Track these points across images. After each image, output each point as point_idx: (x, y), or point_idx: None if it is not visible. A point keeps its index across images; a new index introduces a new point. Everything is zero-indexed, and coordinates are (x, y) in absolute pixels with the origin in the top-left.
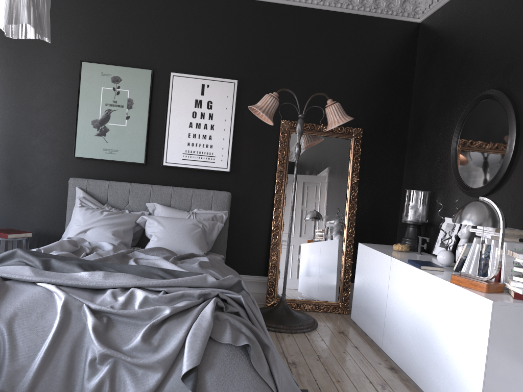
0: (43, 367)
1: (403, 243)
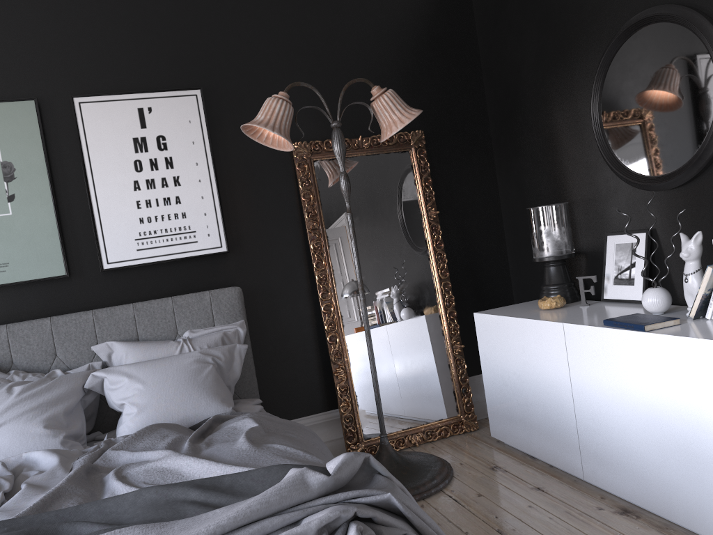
0: None
1: (548, 294)
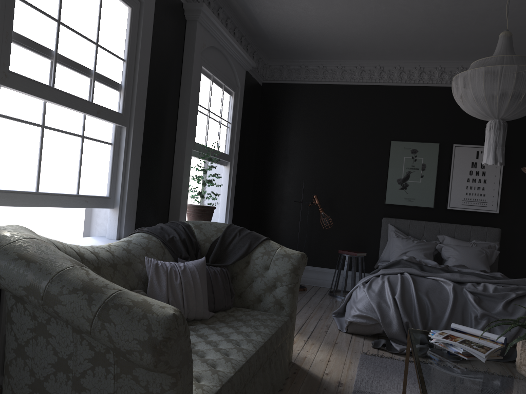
0: (450, 317)
1: None
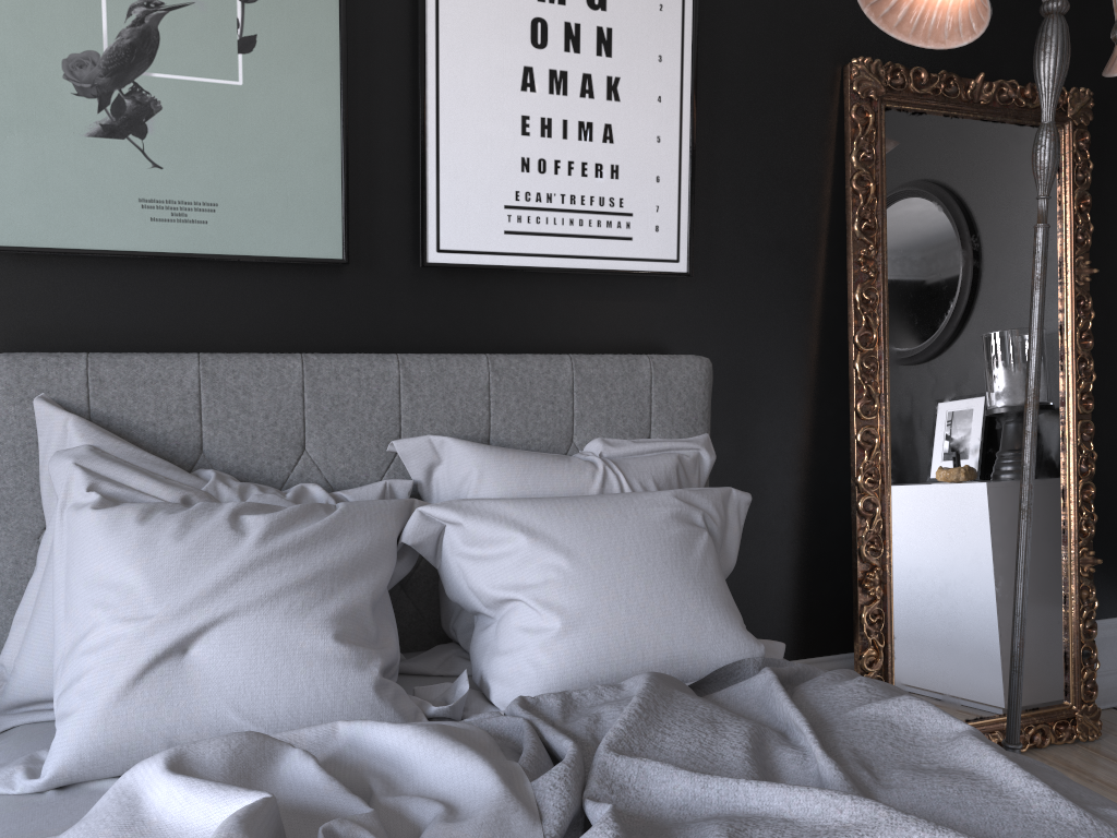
0: None
1: None
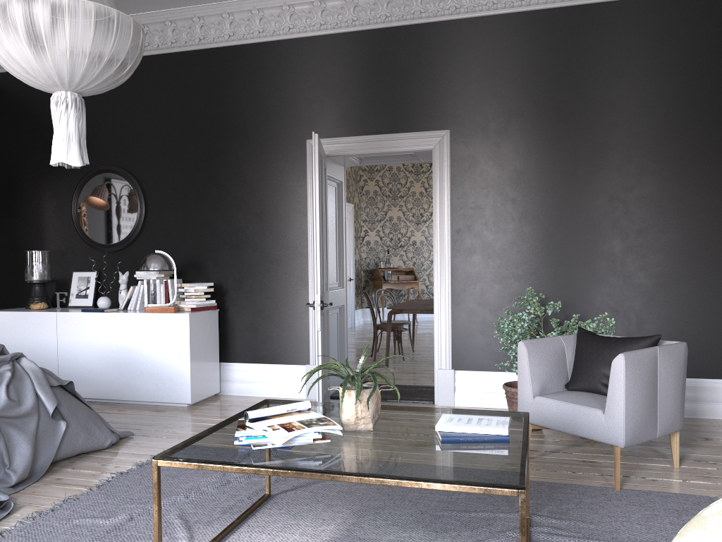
0: None
1: (34, 302)
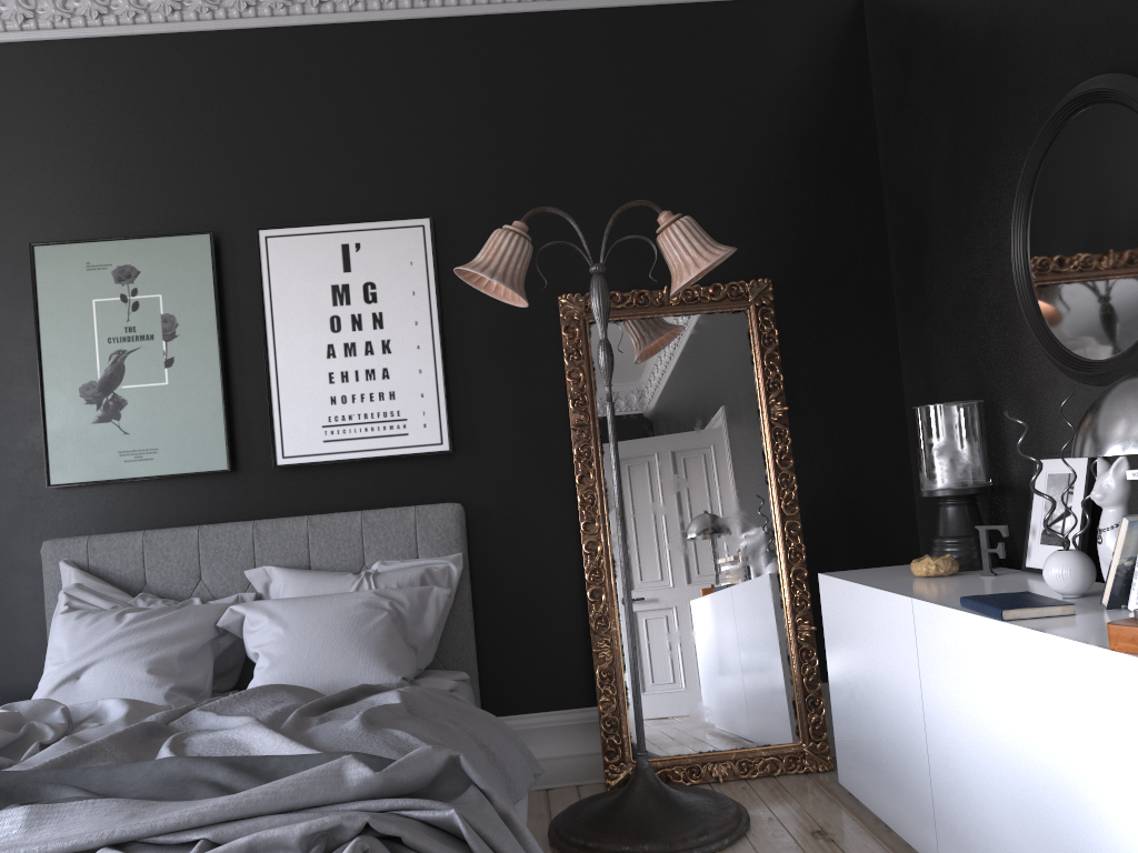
0: None
1: (939, 552)
